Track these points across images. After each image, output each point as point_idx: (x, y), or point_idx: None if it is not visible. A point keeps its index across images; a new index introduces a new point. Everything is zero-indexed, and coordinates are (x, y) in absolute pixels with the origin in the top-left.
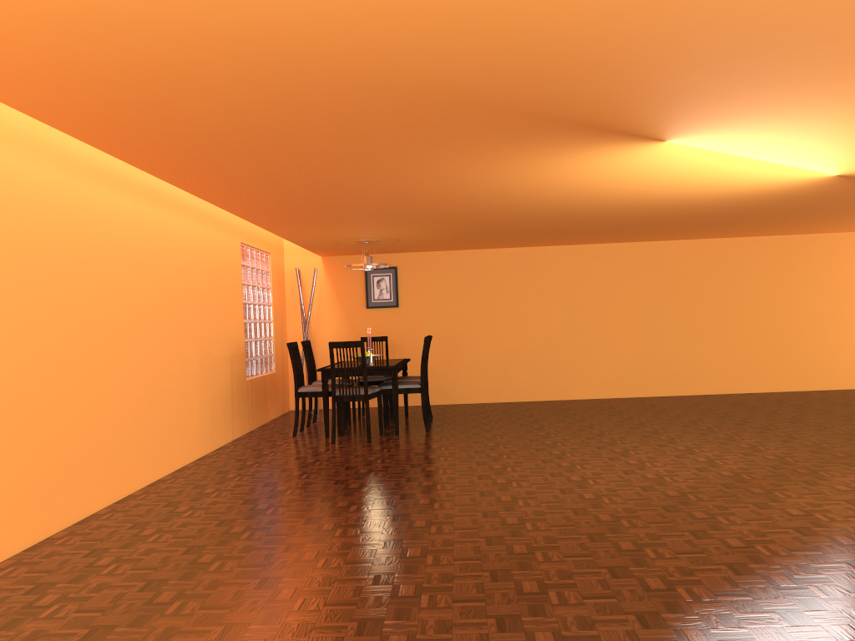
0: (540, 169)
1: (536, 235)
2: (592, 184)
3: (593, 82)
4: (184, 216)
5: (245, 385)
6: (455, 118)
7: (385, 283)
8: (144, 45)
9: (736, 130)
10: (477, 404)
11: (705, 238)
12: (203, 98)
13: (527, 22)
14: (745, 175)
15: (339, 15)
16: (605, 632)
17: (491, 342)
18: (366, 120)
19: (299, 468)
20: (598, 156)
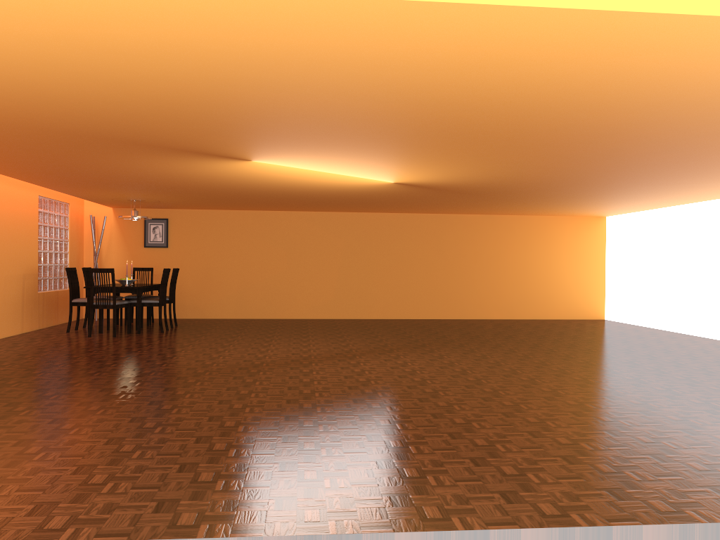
0: (197, 169)
1: (257, 203)
2: (244, 177)
3: (163, 135)
4: None
5: (36, 296)
6: (106, 143)
7: (159, 230)
8: None
9: (285, 159)
10: (220, 319)
11: (384, 212)
12: None
13: (93, 114)
14: (335, 179)
15: None
16: (127, 406)
17: (234, 276)
18: (54, 141)
19: (50, 348)
20: (223, 165)
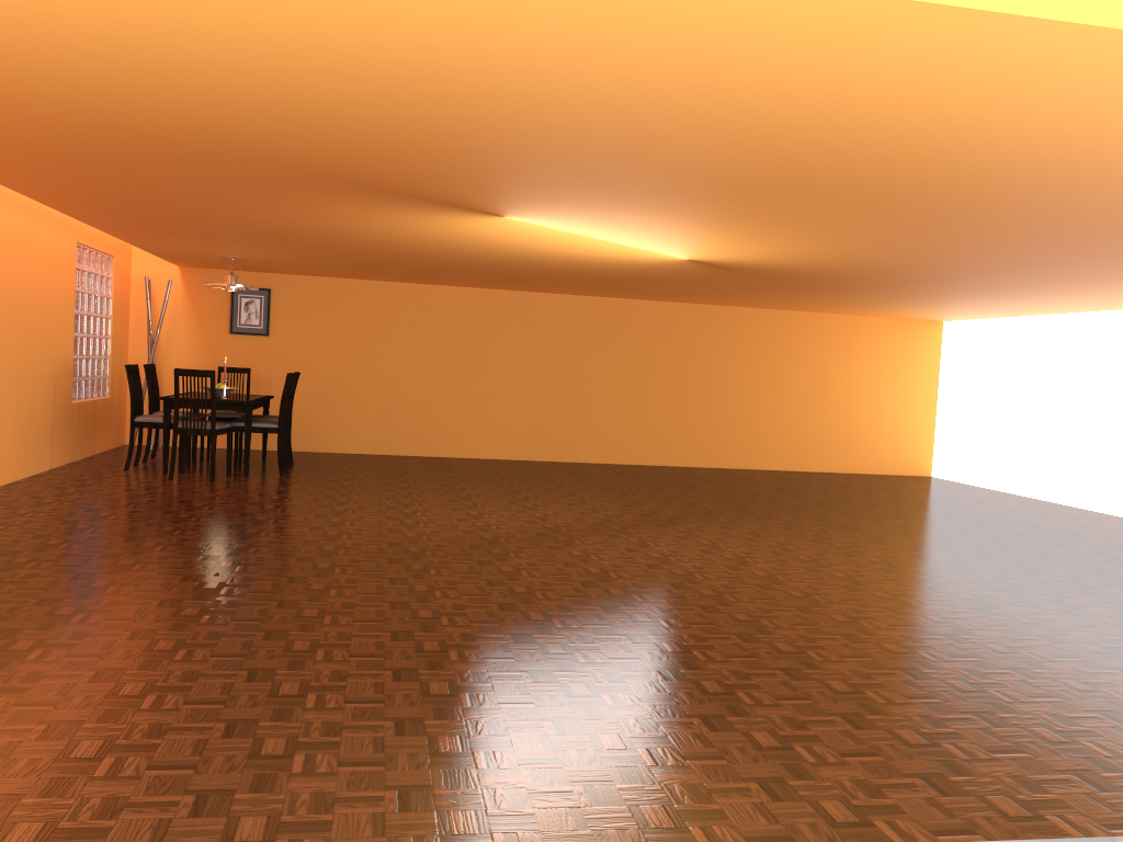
0: (399, 222)
1: (428, 274)
2: (458, 238)
3: (409, 173)
4: (11, 210)
5: (70, 408)
6: (297, 178)
7: (255, 306)
8: (6, 104)
9: (561, 217)
10: (351, 454)
11: (615, 297)
12: (53, 137)
13: (334, 137)
14: (602, 249)
15: (179, 113)
16: (360, 610)
17: (373, 387)
18: (212, 169)
19: (127, 499)
20: (449, 219)
